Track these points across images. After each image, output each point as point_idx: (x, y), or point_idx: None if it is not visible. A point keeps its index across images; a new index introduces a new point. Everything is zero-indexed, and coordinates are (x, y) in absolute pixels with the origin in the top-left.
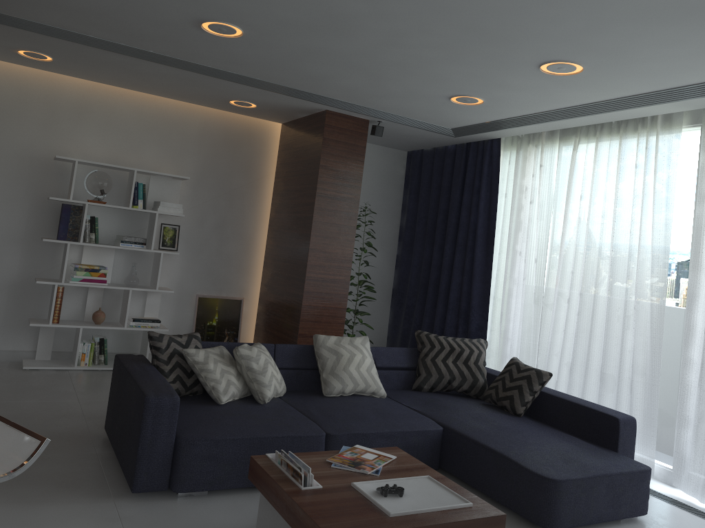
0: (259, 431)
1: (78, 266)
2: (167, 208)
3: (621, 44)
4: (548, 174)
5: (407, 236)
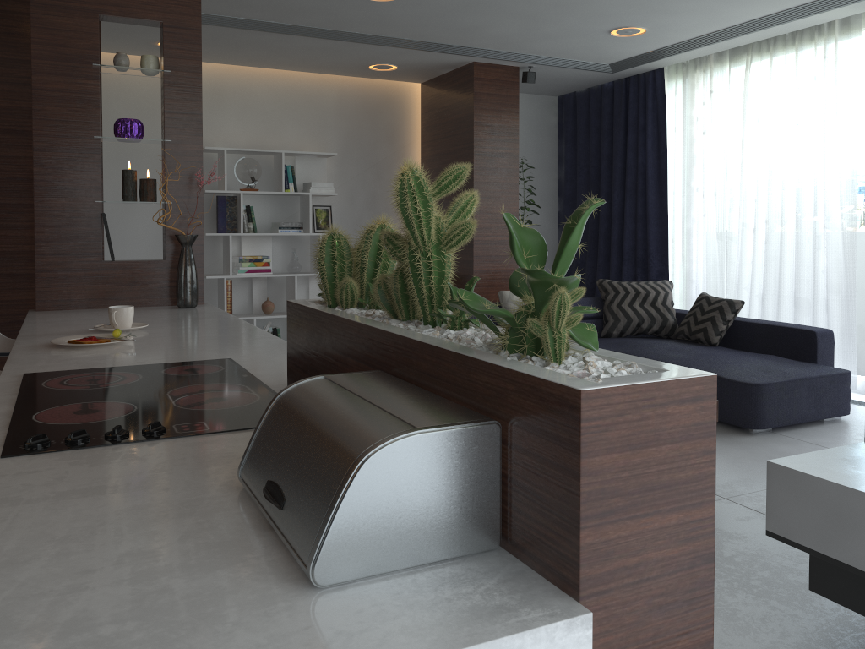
0: None
1: (242, 257)
2: (319, 188)
3: None
4: (720, 100)
5: (568, 189)
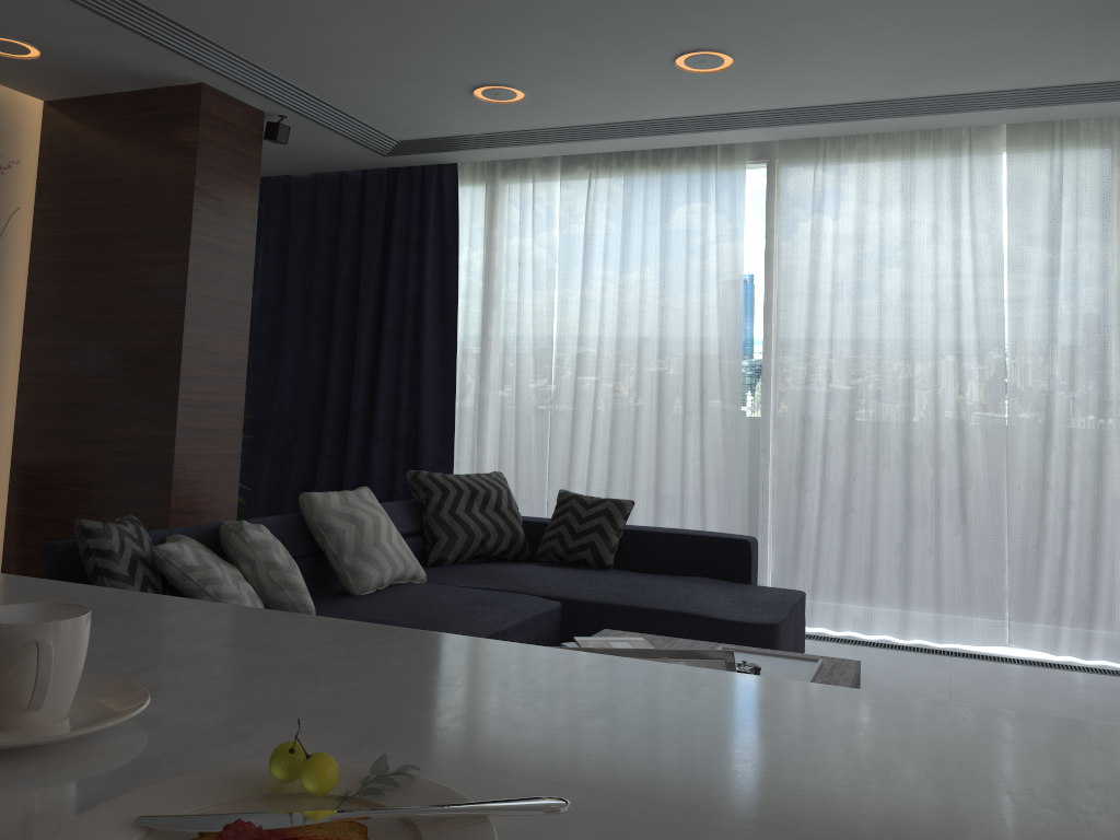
0: None
1: None
2: None
3: (818, 39)
4: (544, 221)
5: (265, 325)
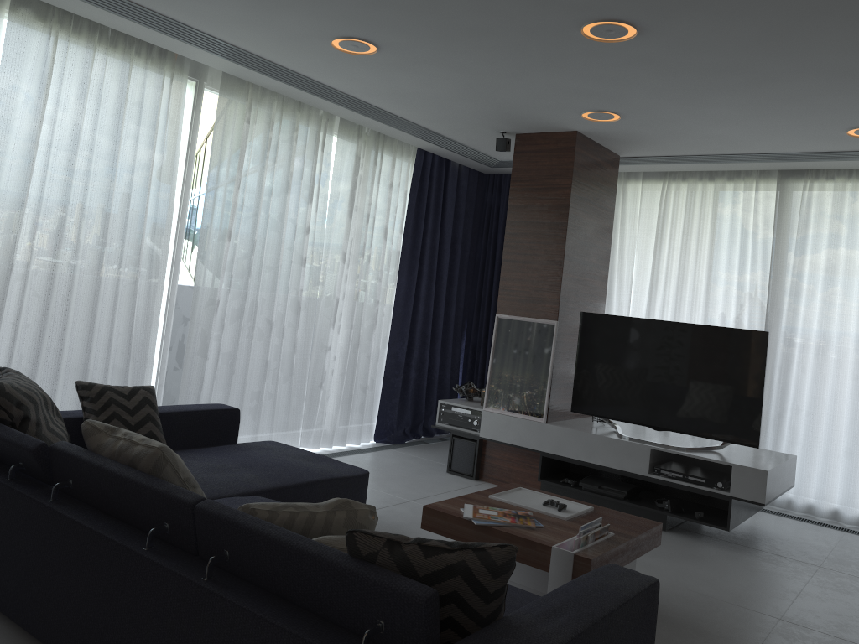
0: None
1: None
2: None
3: (422, 72)
4: None
5: None
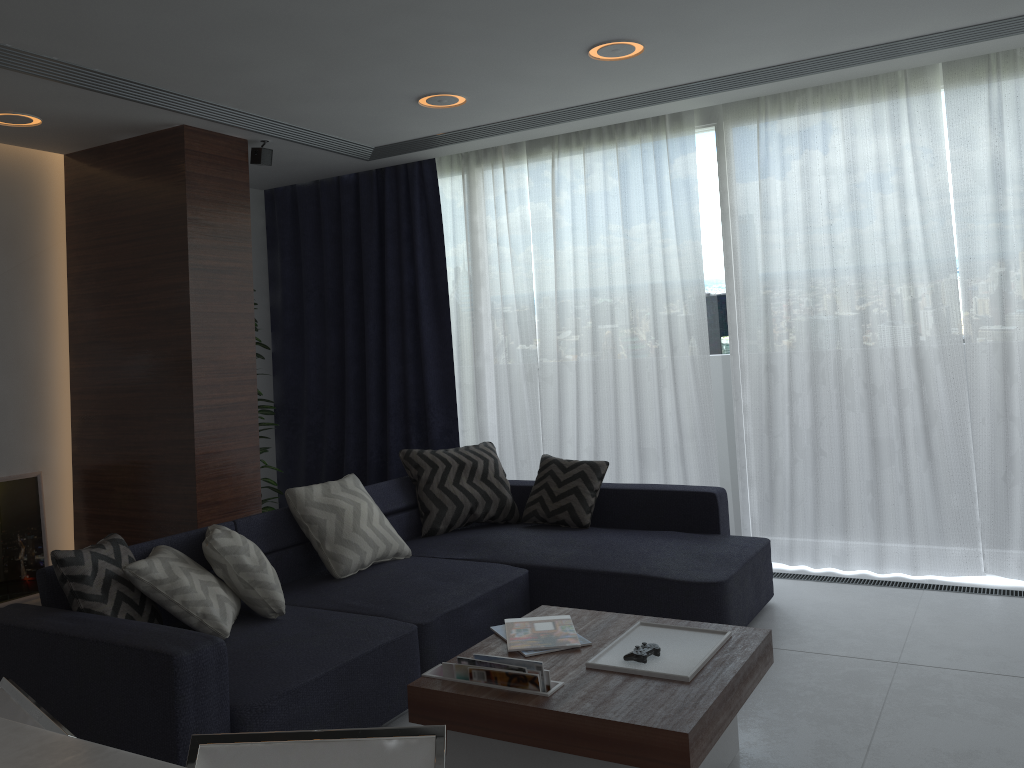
0: (338, 654)
1: None
2: None
3: (716, 18)
4: (517, 203)
5: (289, 320)
